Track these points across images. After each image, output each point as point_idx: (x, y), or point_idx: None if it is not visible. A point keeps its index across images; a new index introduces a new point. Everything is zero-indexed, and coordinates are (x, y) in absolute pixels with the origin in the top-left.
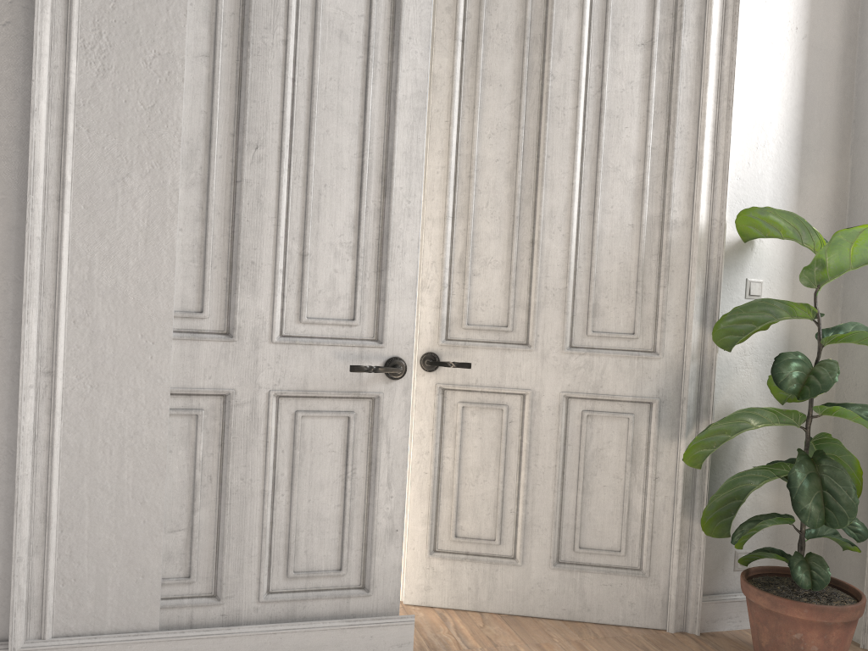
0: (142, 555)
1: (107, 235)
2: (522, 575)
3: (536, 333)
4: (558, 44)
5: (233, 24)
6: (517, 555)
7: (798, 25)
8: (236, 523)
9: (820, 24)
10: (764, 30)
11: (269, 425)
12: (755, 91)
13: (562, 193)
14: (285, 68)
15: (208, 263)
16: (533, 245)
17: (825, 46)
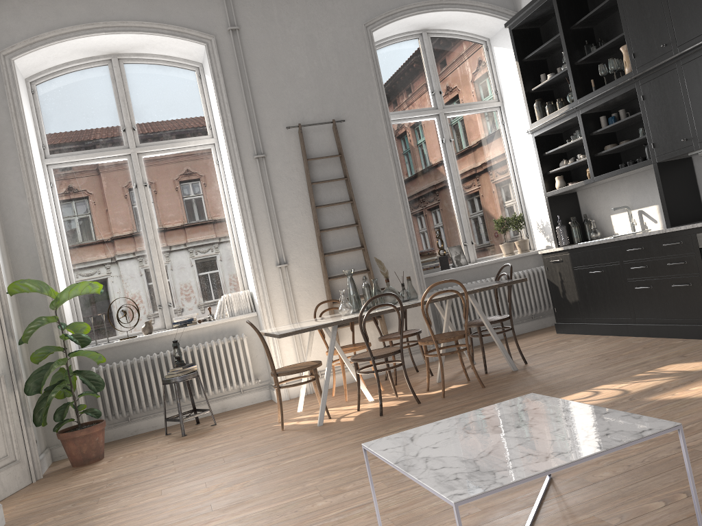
0: None
1: None
2: None
3: None
4: None
5: None
6: None
7: None
8: None
9: None
10: None
11: None
12: None
13: None
14: None
15: None
16: None
17: None
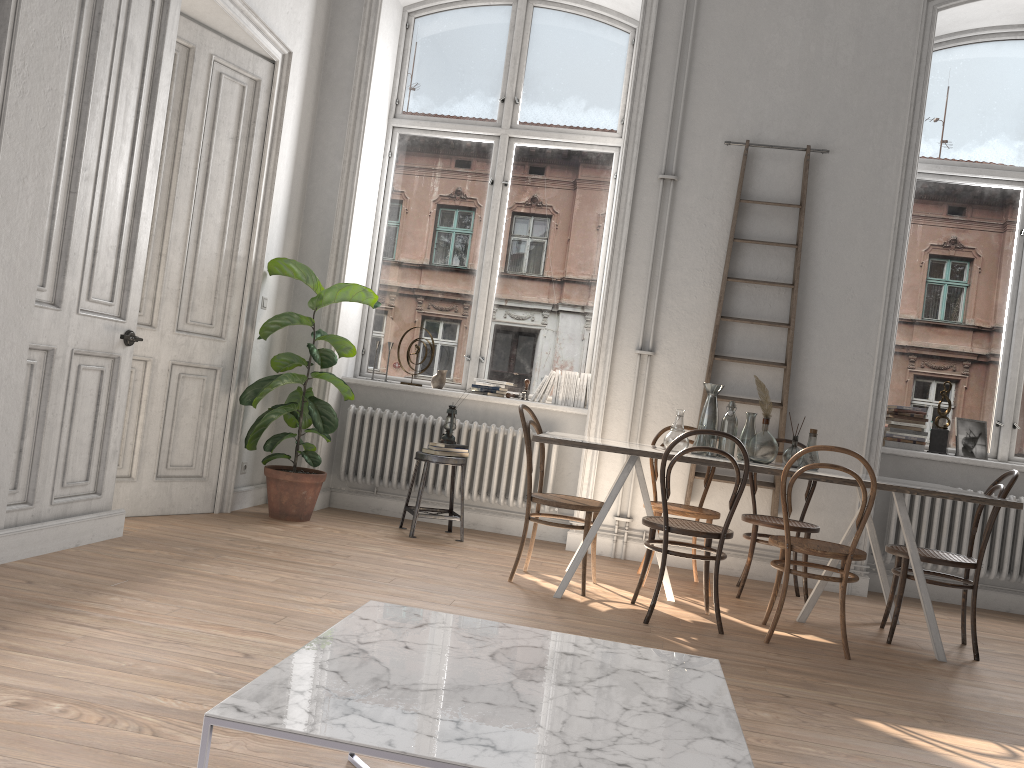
0: (2, 471)
1: (11, 221)
2: (136, 487)
3: (160, 319)
4: (189, 122)
5: (81, 74)
6: (133, 474)
7: (293, 149)
8: (46, 446)
9: (300, 151)
10: (283, 149)
11: (70, 374)
12: (277, 184)
13: (183, 225)
14: (104, 116)
15: (52, 250)
16: (161, 256)
17: (300, 164)
